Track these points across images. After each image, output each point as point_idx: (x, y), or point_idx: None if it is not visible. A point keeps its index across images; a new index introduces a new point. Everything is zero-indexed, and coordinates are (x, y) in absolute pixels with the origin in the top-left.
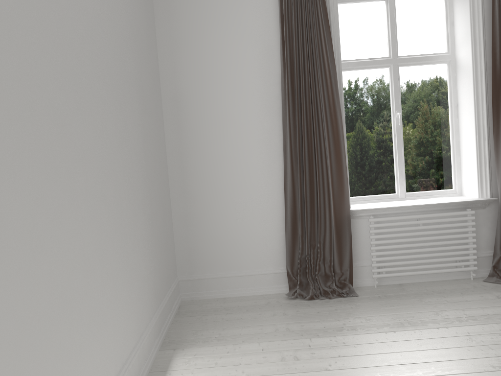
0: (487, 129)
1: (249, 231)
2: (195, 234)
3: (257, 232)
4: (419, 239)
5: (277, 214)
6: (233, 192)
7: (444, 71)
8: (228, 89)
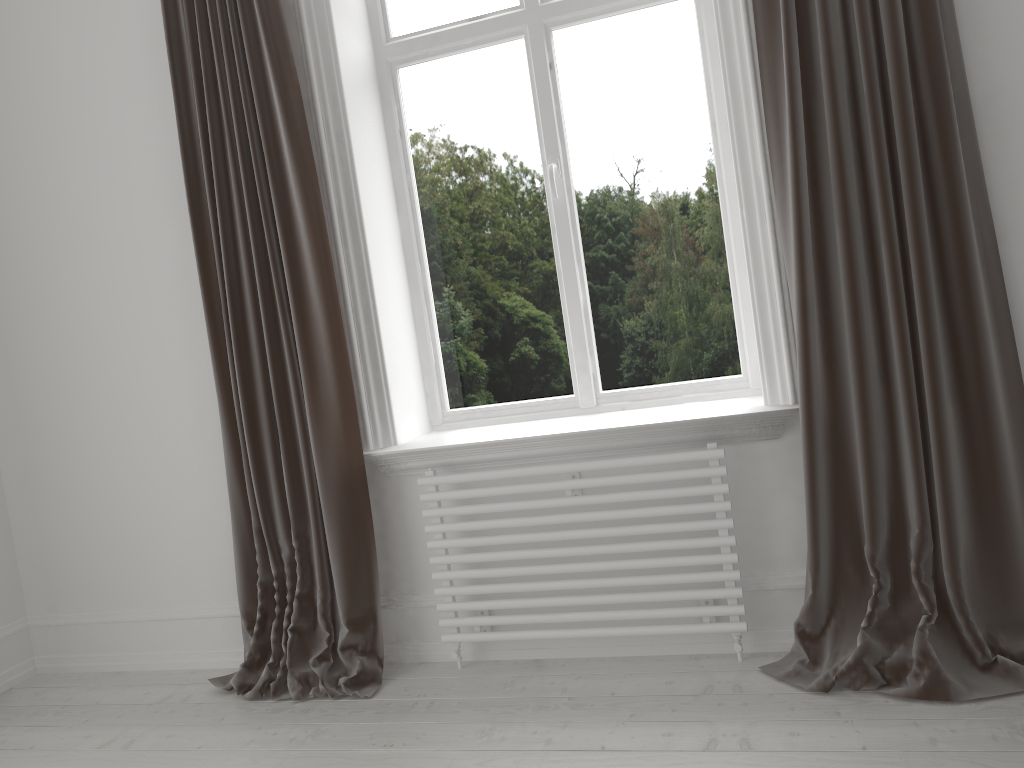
0: (767, 185)
1: (160, 509)
2: (52, 517)
3: (178, 512)
4: (561, 537)
5: (216, 467)
6: (117, 414)
7: (688, 20)
8: (79, 157)
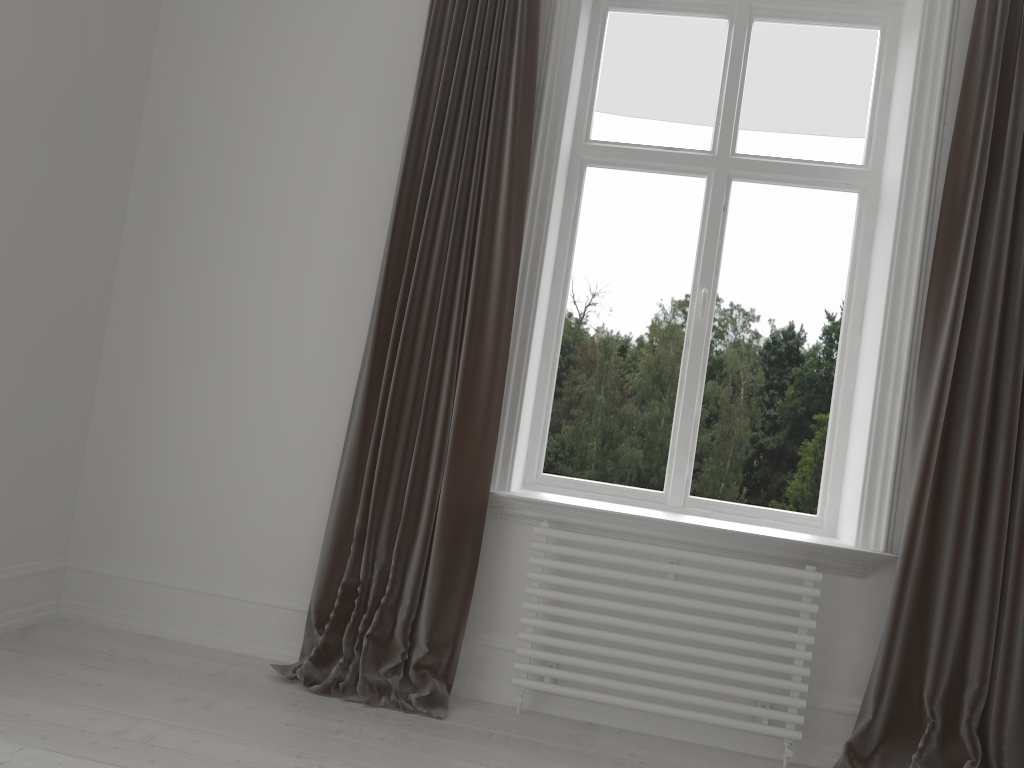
0: (908, 364)
1: (252, 488)
2: (132, 467)
3: (270, 496)
4: (655, 614)
5: (325, 464)
6: (239, 387)
7: (849, 210)
8: (285, 147)
